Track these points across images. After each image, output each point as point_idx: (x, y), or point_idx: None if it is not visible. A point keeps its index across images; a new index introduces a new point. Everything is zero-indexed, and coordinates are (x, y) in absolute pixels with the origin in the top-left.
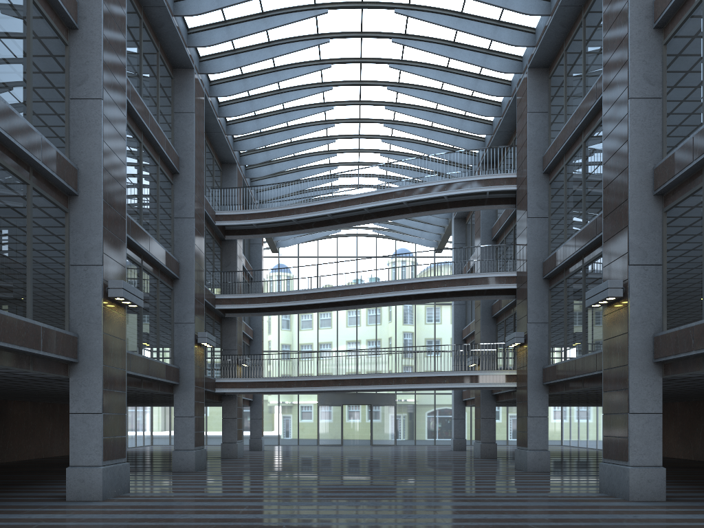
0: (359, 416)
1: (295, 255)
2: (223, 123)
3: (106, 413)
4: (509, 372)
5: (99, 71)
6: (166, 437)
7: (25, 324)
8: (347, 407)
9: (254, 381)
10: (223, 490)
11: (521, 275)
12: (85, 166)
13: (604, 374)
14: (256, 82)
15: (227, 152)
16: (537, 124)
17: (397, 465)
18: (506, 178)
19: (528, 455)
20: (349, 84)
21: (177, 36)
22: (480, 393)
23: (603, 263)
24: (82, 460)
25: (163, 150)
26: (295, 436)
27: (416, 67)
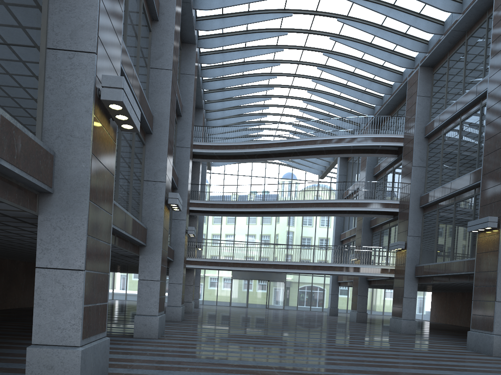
0: (259, 288)
1: (222, 172)
2: (201, 81)
3: (160, 281)
4: (390, 267)
5: (171, 51)
6: (123, 294)
7: (133, 221)
8: (251, 281)
9: (211, 261)
10: (224, 335)
11: (404, 203)
12: (158, 114)
13: (476, 275)
14: (231, 56)
15: (199, 101)
16: (423, 104)
17: (309, 324)
18: (396, 137)
19: (402, 322)
20: (292, 62)
21: (192, 22)
22: (358, 278)
23: (480, 204)
24: (144, 311)
25: (178, 100)
26: (215, 299)
27: (340, 56)
